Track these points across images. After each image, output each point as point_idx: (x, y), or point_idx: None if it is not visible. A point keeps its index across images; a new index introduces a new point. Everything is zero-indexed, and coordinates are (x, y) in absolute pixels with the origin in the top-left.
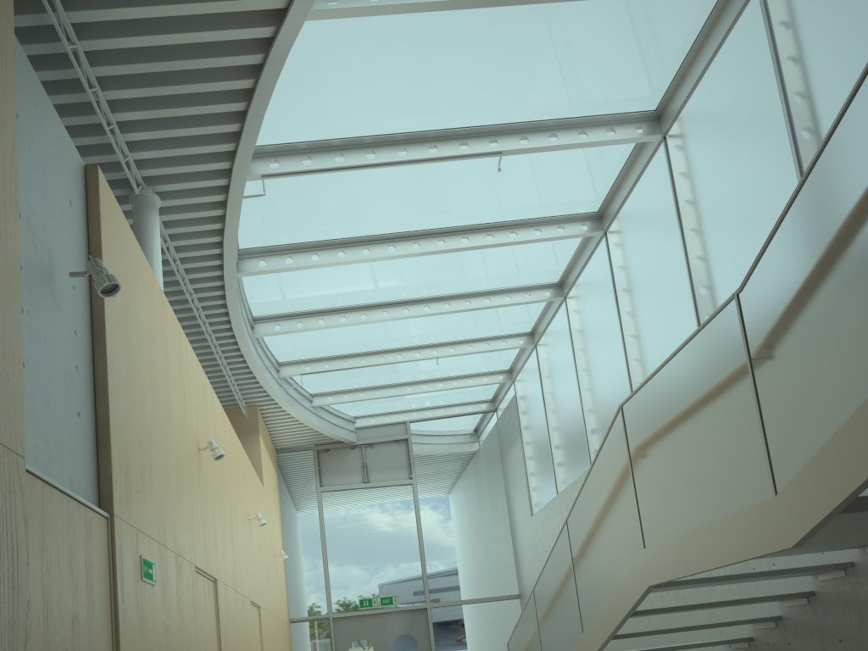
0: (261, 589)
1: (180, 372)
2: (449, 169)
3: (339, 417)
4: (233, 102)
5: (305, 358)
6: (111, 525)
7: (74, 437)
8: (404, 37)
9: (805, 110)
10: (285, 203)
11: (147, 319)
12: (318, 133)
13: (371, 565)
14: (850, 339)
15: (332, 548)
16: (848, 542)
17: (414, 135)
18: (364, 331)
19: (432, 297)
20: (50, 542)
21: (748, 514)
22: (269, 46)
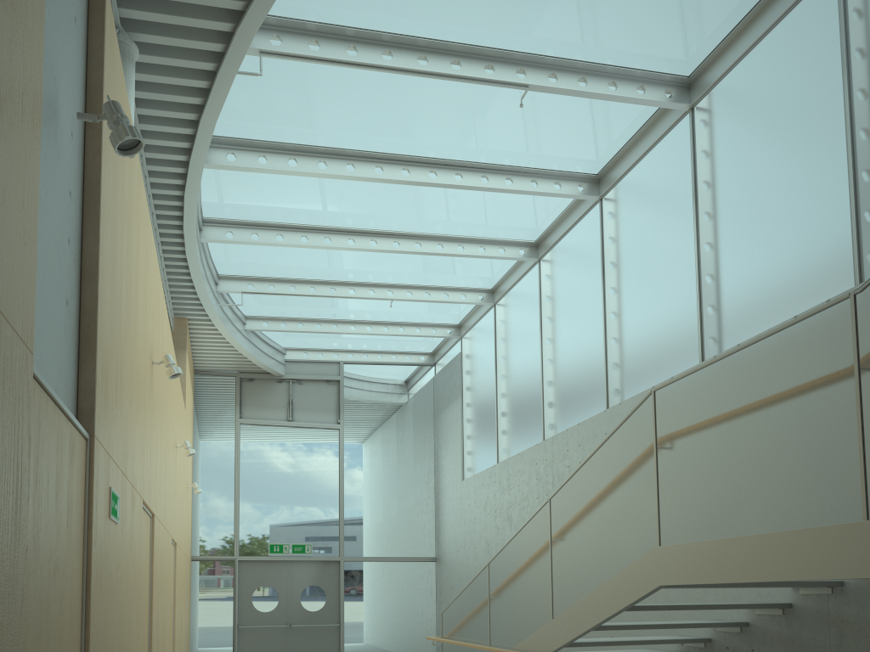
0: (178, 525)
1: (145, 268)
2: (464, 93)
3: (270, 346)
4: None
5: (249, 276)
6: (90, 449)
7: (62, 332)
8: None
9: None
10: (273, 91)
11: (129, 195)
12: (333, 15)
13: (286, 510)
14: None
15: (246, 485)
16: None
17: (439, 44)
18: (322, 256)
19: (404, 233)
20: (42, 468)
21: (824, 534)
22: None
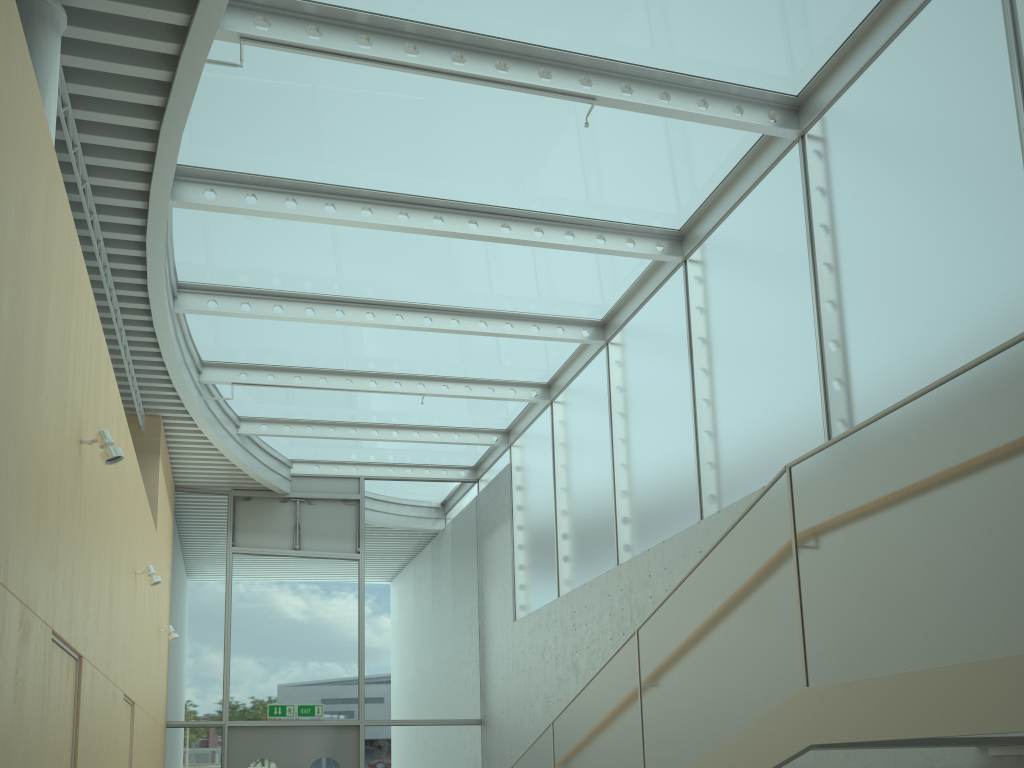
0: (139, 678)
1: (66, 303)
2: (512, 112)
3: (271, 456)
4: None
5: (241, 362)
6: None
7: None
8: None
9: None
10: (263, 102)
11: (24, 175)
12: None
13: (291, 661)
14: None
15: (239, 631)
16: None
17: (480, 39)
18: (334, 337)
19: (438, 306)
20: None
21: None
22: None
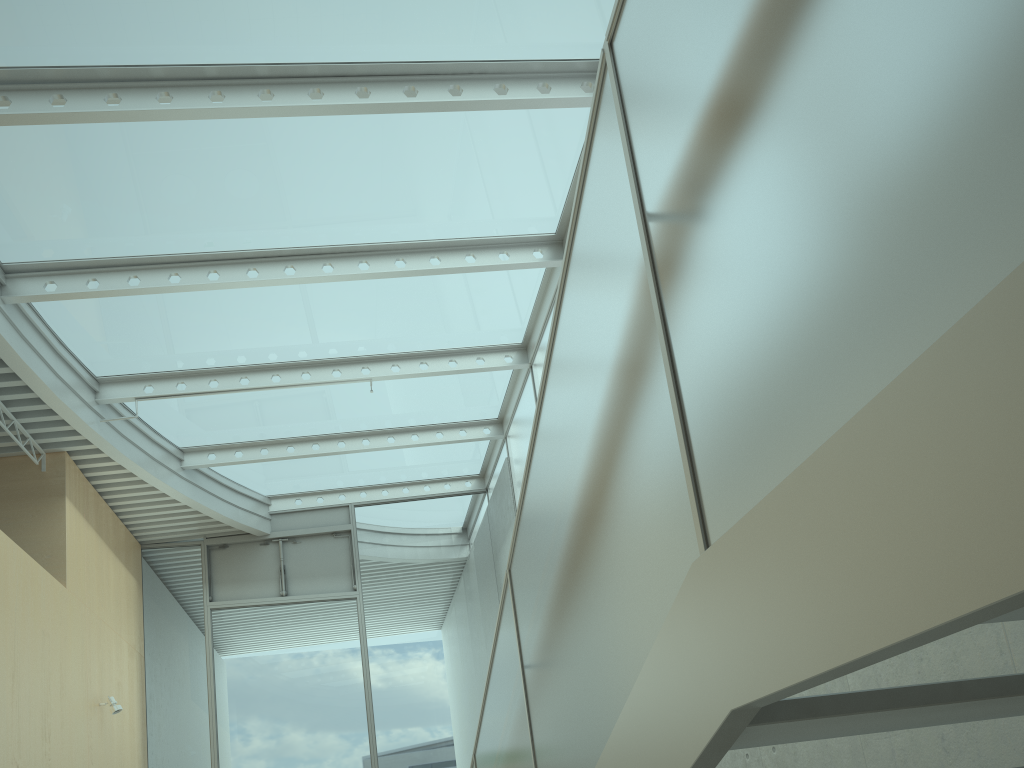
0: (3, 762)
1: None
2: None
3: (239, 493)
4: None
5: (143, 372)
6: None
7: None
8: None
9: None
10: None
11: None
12: None
13: (287, 724)
14: None
15: (225, 696)
16: None
17: None
18: (232, 317)
19: (337, 247)
20: None
21: None
22: None
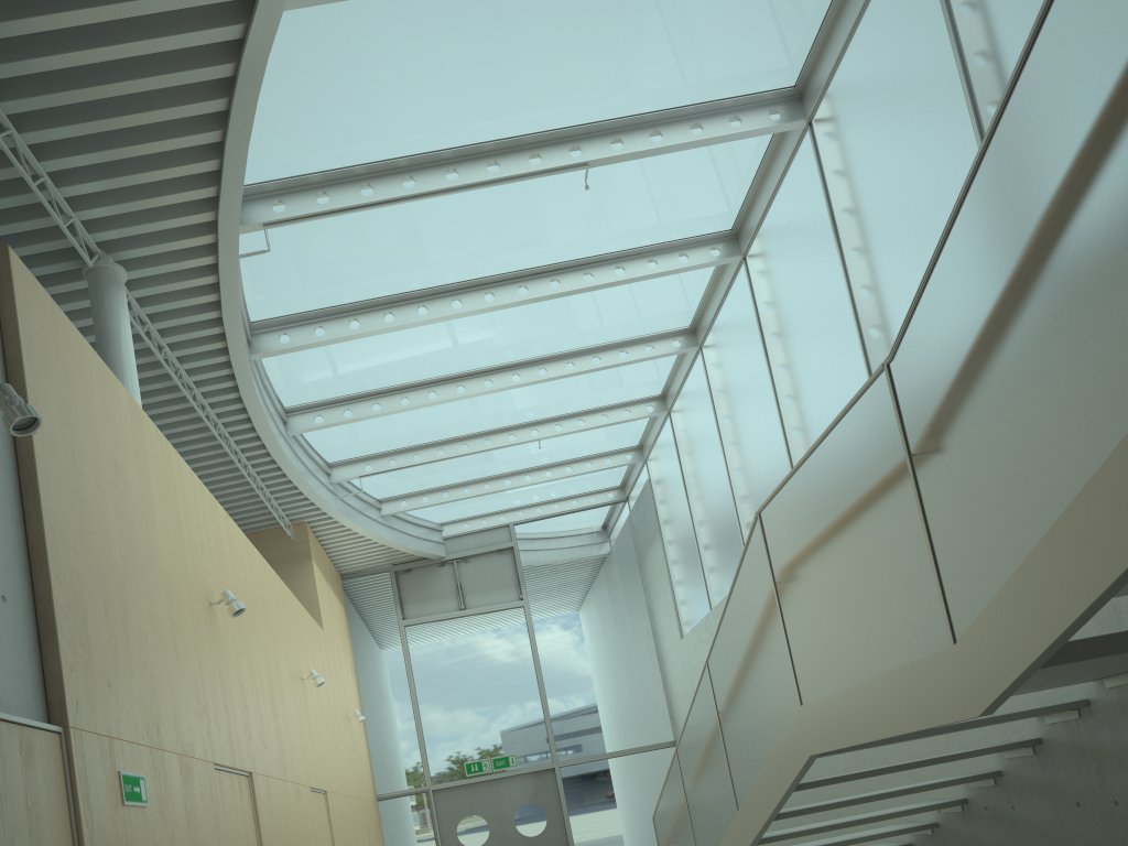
0: (327, 768)
1: (171, 505)
2: (521, 192)
3: (420, 526)
4: (203, 132)
5: (363, 455)
6: (66, 742)
7: None
8: (433, 19)
9: (990, 77)
10: (303, 256)
11: (110, 443)
12: (333, 159)
13: (478, 718)
14: (1033, 432)
15: (425, 698)
16: (1075, 680)
17: (466, 150)
18: (437, 413)
19: (522, 361)
20: None
21: (922, 669)
22: (241, 50)
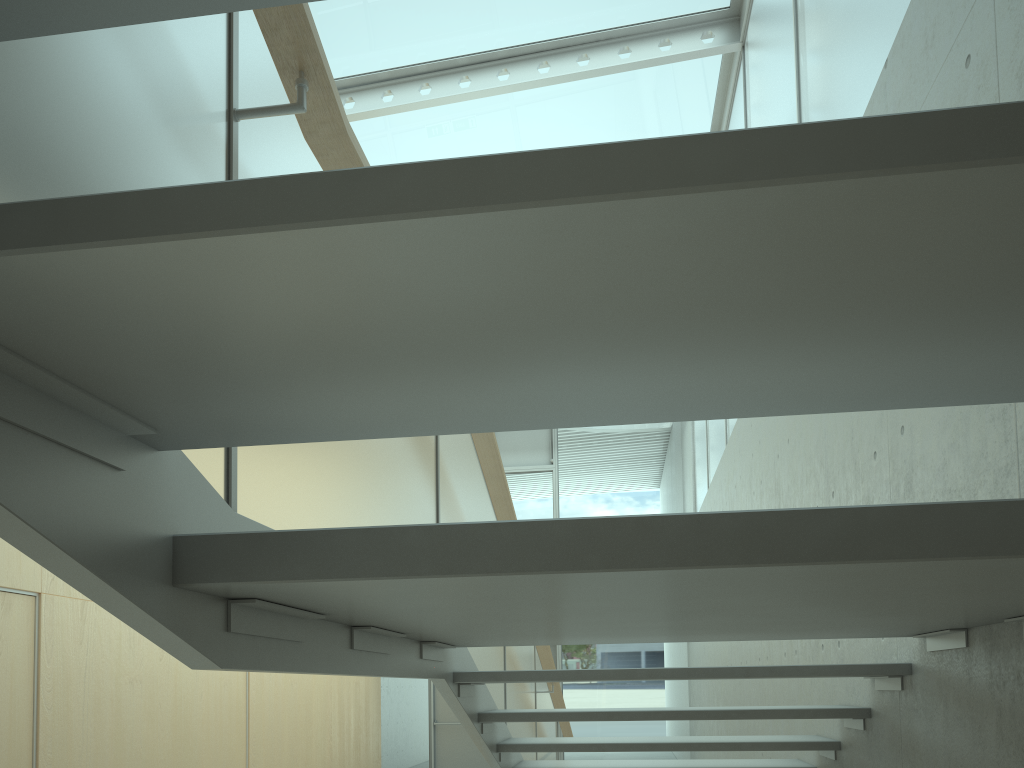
0: None
1: None
2: None
3: None
4: None
5: None
6: None
7: None
8: None
9: None
10: None
11: None
12: None
13: None
14: None
15: None
16: (805, 629)
17: None
18: None
19: None
20: None
21: None
22: None
